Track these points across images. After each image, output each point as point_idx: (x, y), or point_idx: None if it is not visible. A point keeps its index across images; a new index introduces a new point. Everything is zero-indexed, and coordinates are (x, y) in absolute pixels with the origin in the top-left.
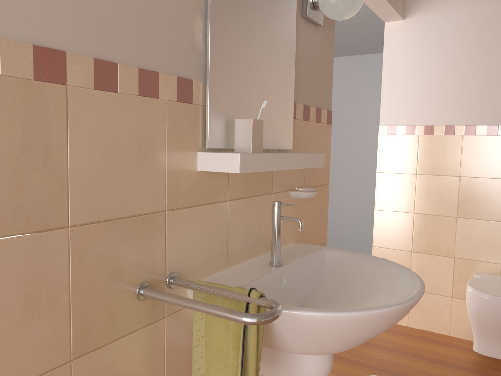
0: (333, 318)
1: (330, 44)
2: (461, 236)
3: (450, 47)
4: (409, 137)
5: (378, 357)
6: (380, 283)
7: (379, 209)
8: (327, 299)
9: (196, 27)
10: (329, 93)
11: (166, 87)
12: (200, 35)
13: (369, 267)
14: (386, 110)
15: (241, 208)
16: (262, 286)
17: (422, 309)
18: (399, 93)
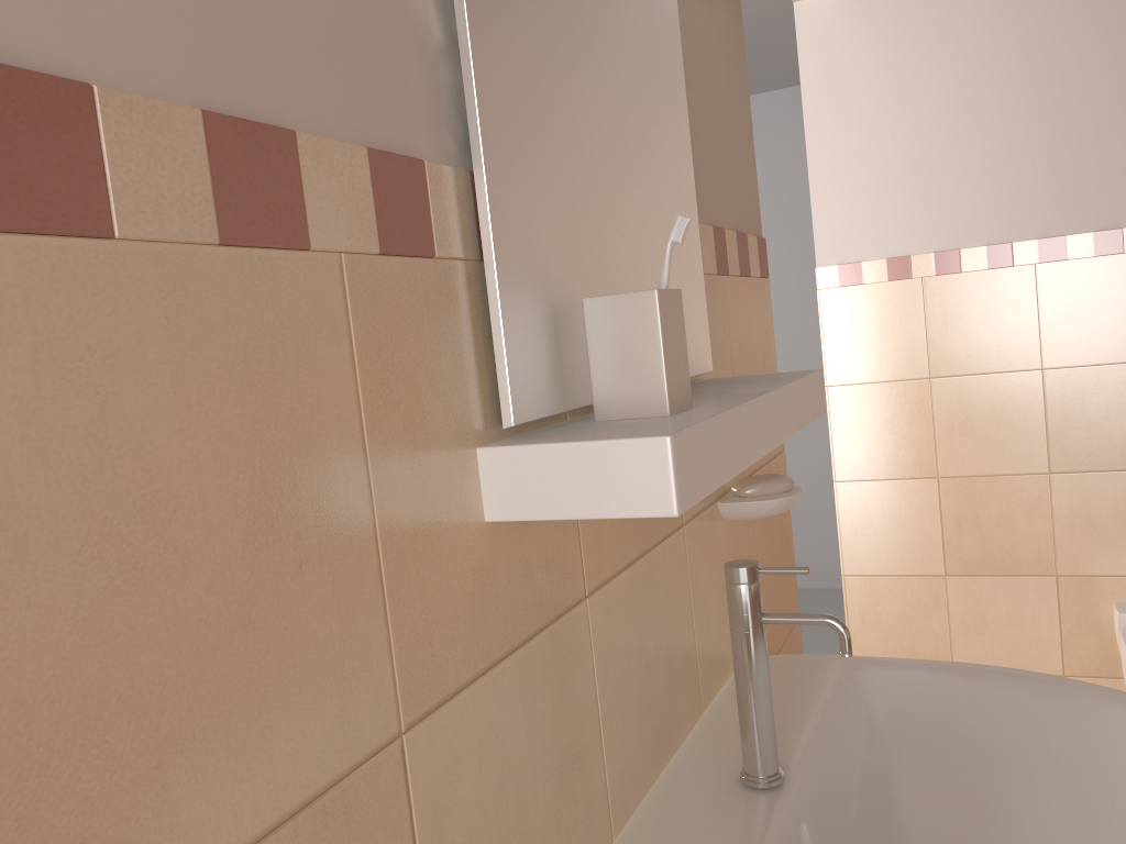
0: None
1: (737, 43)
2: (1066, 519)
3: (972, 47)
4: (898, 287)
5: None
6: (1116, 779)
7: (847, 479)
8: None
9: None
10: (753, 188)
11: (331, 198)
12: None
13: (1036, 716)
14: (830, 226)
15: (622, 606)
16: None
17: None
18: (857, 178)
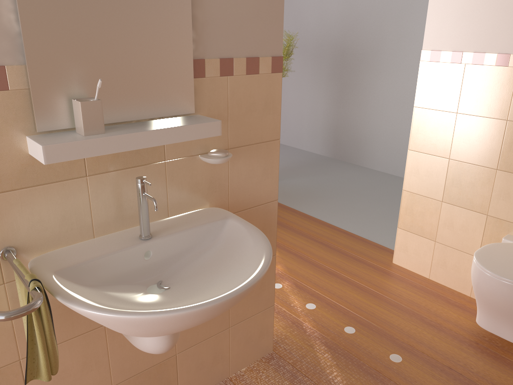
0: (102, 317)
1: None
2: (498, 192)
3: None
4: (453, 67)
5: (369, 309)
6: (238, 270)
7: (413, 149)
8: (188, 277)
9: (3, 7)
10: (277, 36)
11: None
12: (11, 15)
13: (248, 247)
14: (432, 31)
15: (111, 181)
16: (109, 261)
17: (446, 264)
18: (449, 8)
